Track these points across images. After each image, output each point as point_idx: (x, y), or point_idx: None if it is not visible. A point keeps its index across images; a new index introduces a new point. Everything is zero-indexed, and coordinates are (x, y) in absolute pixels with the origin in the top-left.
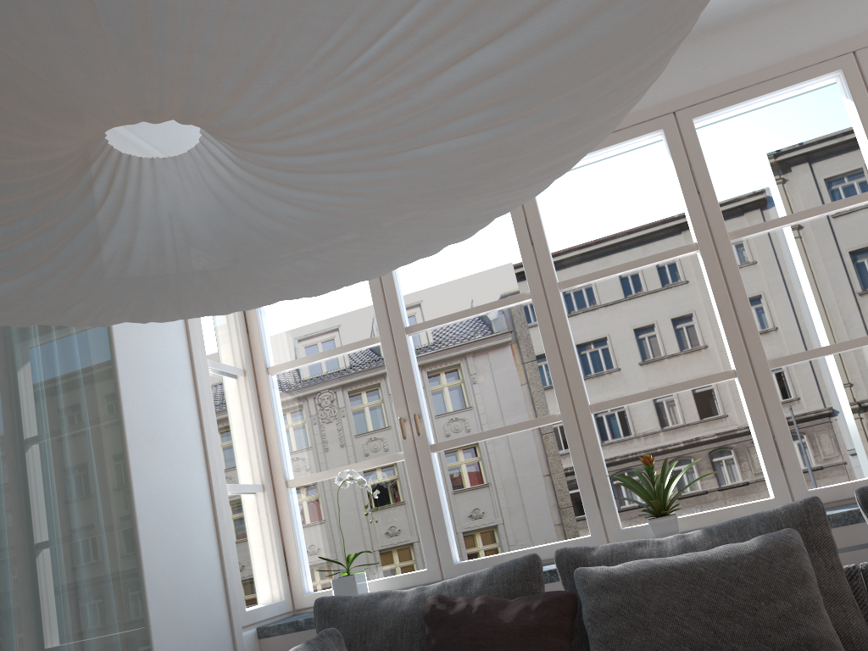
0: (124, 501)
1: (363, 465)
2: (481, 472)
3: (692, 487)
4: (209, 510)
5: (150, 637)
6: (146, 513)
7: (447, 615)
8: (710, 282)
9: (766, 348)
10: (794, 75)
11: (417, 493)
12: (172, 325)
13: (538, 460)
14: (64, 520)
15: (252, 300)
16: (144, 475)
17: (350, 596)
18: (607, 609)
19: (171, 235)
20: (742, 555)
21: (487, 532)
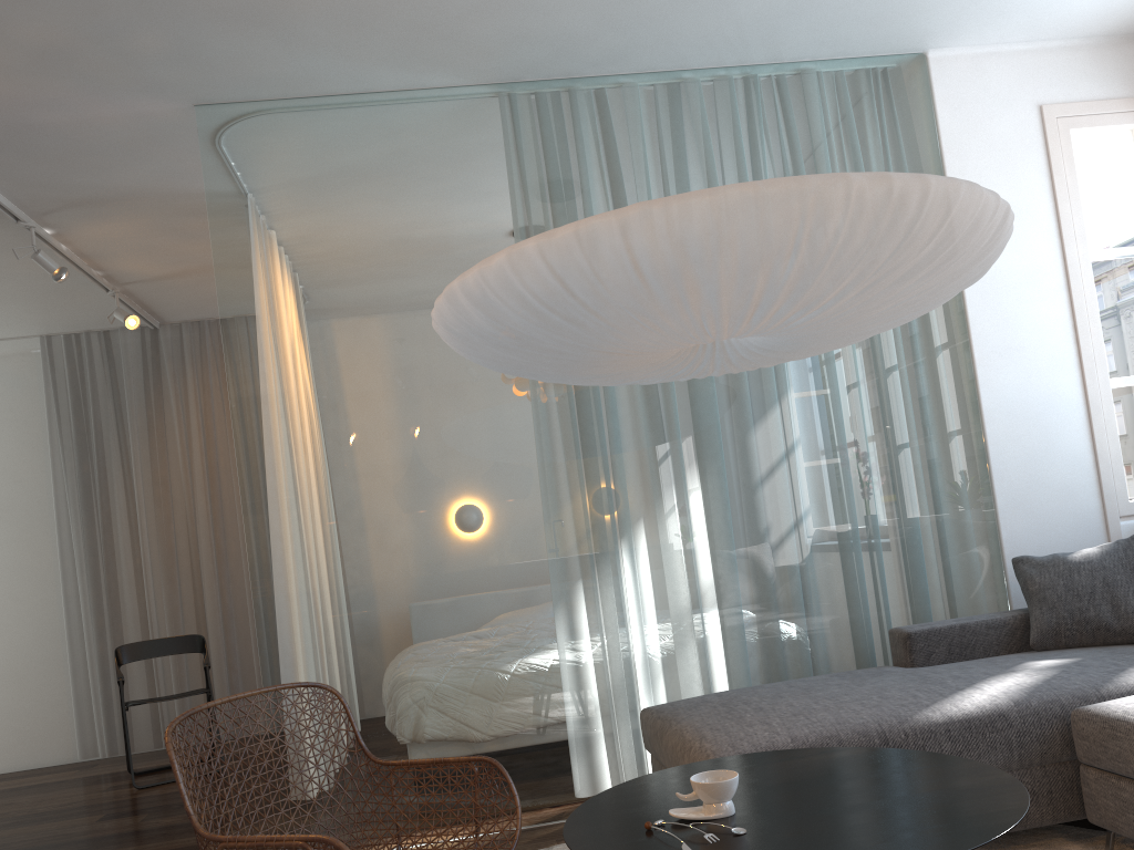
0: (969, 411)
1: None
2: None
3: None
4: (1081, 408)
5: (997, 518)
6: (995, 419)
7: None
8: None
9: None
10: None
11: None
12: (1037, 232)
13: None
14: (909, 431)
15: (849, 343)
16: (994, 387)
17: None
18: None
19: (753, 349)
20: None
21: None
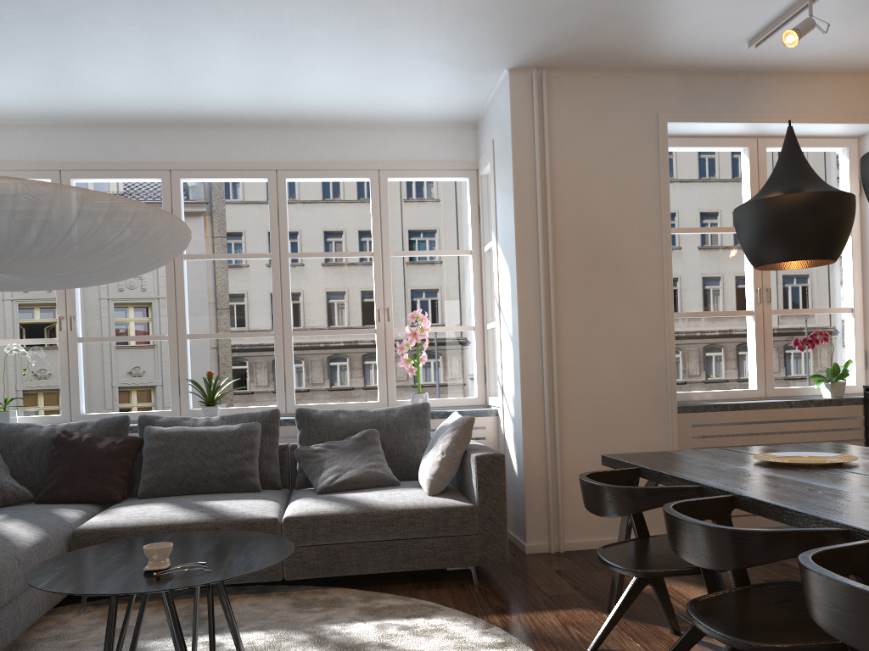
0: None
1: (27, 341)
2: (154, 330)
3: (353, 382)
4: None
5: None
6: None
7: (67, 441)
8: (272, 279)
9: (442, 273)
10: (346, 172)
11: (63, 367)
12: None
13: (215, 330)
14: None
15: None
16: None
17: (6, 423)
18: (155, 448)
19: None
20: (228, 431)
21: (148, 390)
